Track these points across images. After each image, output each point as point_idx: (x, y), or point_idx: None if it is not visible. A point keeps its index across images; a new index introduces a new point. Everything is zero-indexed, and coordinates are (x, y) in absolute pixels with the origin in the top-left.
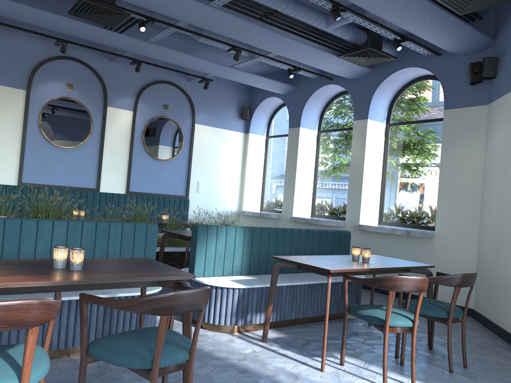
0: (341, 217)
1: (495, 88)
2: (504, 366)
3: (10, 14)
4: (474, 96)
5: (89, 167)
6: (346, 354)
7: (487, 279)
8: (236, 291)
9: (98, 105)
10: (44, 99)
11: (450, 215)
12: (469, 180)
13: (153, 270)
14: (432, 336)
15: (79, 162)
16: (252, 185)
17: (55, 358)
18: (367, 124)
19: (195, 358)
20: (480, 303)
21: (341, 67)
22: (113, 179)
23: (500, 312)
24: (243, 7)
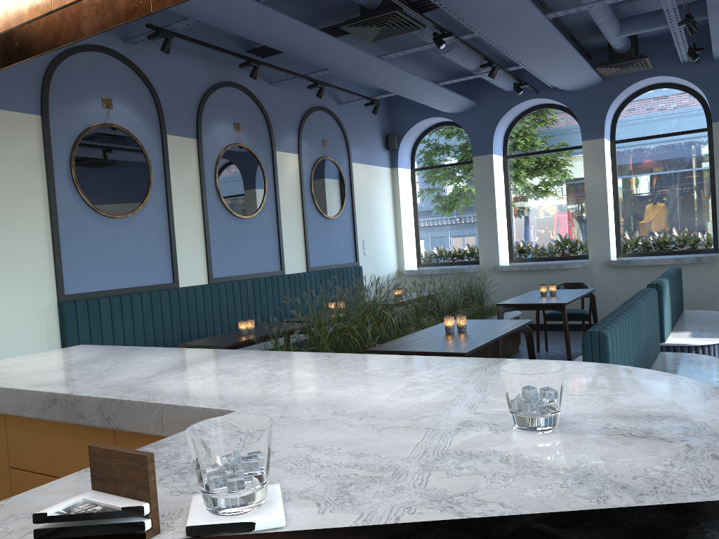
0: (559, 257)
1: None
2: None
3: (259, 29)
4: None
5: (270, 241)
6: None
7: None
8: None
9: (266, 150)
10: (216, 149)
11: None
12: None
13: None
14: None
15: (261, 236)
16: (408, 235)
17: None
18: (603, 144)
19: None
20: None
21: (583, 79)
22: (293, 254)
23: None
24: None
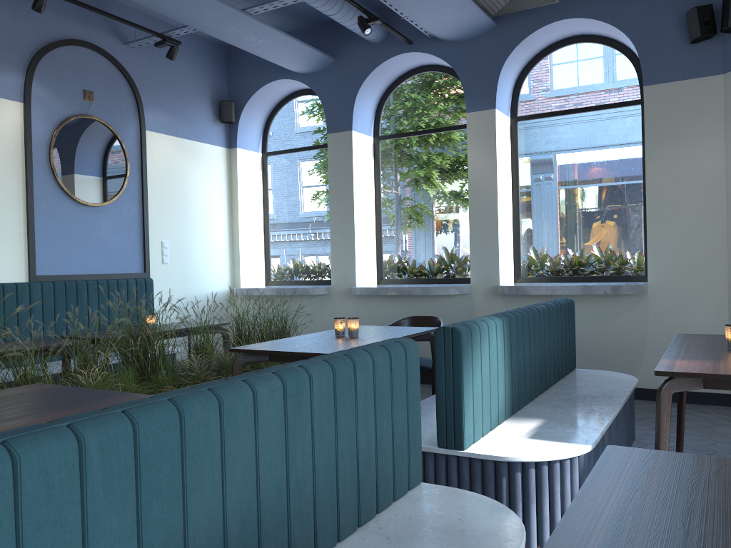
0: (440, 279)
1: None
2: None
3: None
4: (697, 62)
5: None
6: None
7: None
8: (577, 463)
9: None
10: None
11: (673, 253)
12: (702, 195)
13: None
14: None
15: None
16: (250, 241)
17: None
18: (495, 118)
19: None
20: None
21: (460, 16)
22: None
23: None
24: None
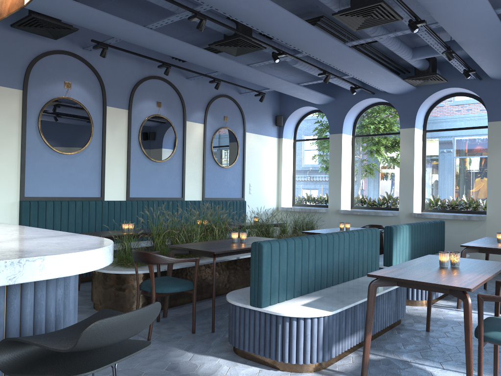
0: (383, 208)
1: None
2: None
3: (156, 45)
4: None
5: (175, 178)
6: None
7: None
8: None
9: (179, 120)
10: (141, 117)
11: (499, 202)
12: None
13: (479, 262)
14: None
15: (169, 174)
16: (286, 184)
17: (378, 336)
18: (414, 132)
19: (449, 324)
20: None
21: (398, 86)
22: (193, 188)
23: None
24: (346, 41)
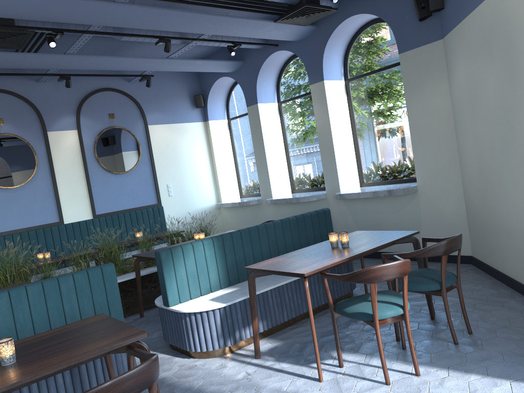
0: (322, 187)
1: (446, 20)
2: (510, 320)
3: None
4: (426, 33)
5: (45, 201)
6: (345, 351)
7: (479, 223)
8: (216, 312)
9: (37, 133)
10: None
11: (429, 164)
12: (440, 123)
13: (102, 336)
14: (432, 305)
15: (33, 198)
16: (226, 173)
17: None
18: (324, 86)
19: None
20: (477, 249)
21: (282, 32)
22: (75, 207)
23: (498, 257)
24: None
